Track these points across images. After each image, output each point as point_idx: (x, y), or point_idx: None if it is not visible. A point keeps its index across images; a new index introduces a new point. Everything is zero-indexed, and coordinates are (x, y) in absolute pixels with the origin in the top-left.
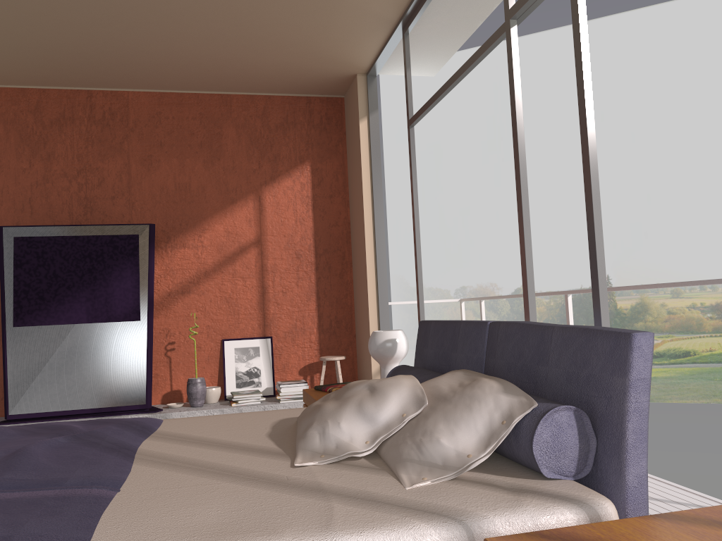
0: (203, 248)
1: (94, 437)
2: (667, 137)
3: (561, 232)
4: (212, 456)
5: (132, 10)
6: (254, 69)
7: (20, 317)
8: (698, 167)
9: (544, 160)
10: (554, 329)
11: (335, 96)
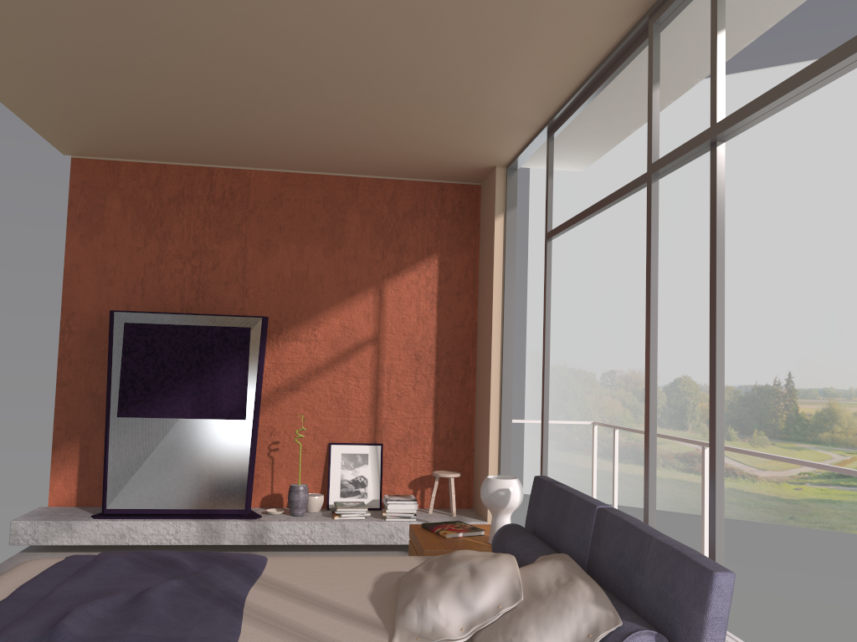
0: (316, 342)
1: (204, 581)
2: None
3: (736, 315)
4: (315, 620)
5: (264, 107)
6: (385, 157)
7: (125, 407)
8: None
9: None
10: (652, 540)
11: (471, 183)
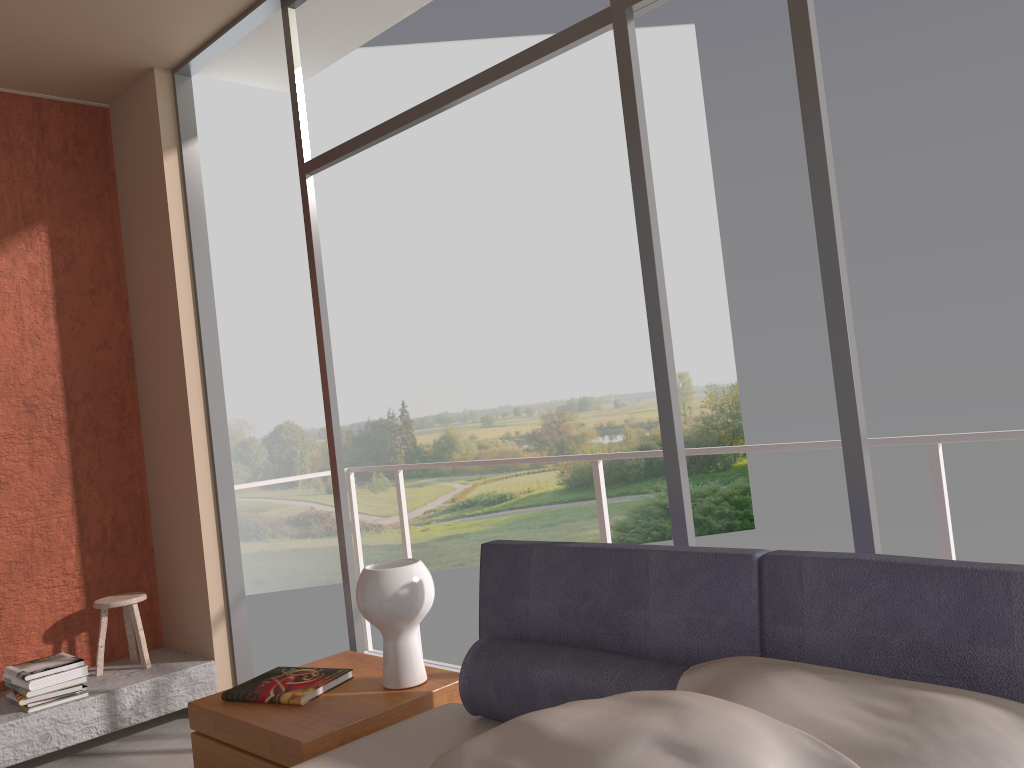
0: None
1: None
2: (469, 218)
3: (339, 342)
4: None
5: None
6: None
7: None
8: (506, 258)
9: None
10: (1013, 577)
11: (91, 103)
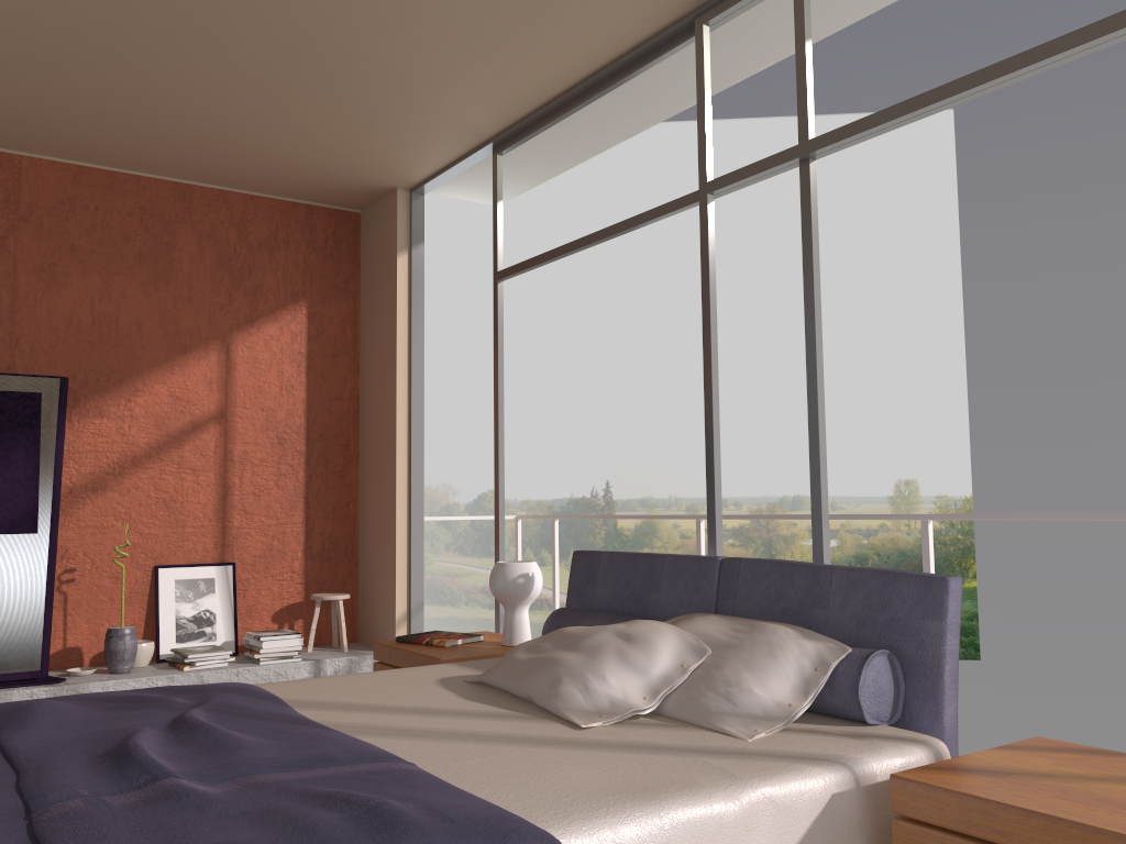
0: (133, 419)
1: (232, 708)
2: (692, 300)
3: (549, 415)
4: (444, 723)
5: (117, 55)
6: (252, 158)
7: None
8: (727, 343)
9: (532, 311)
10: (834, 570)
11: (348, 209)
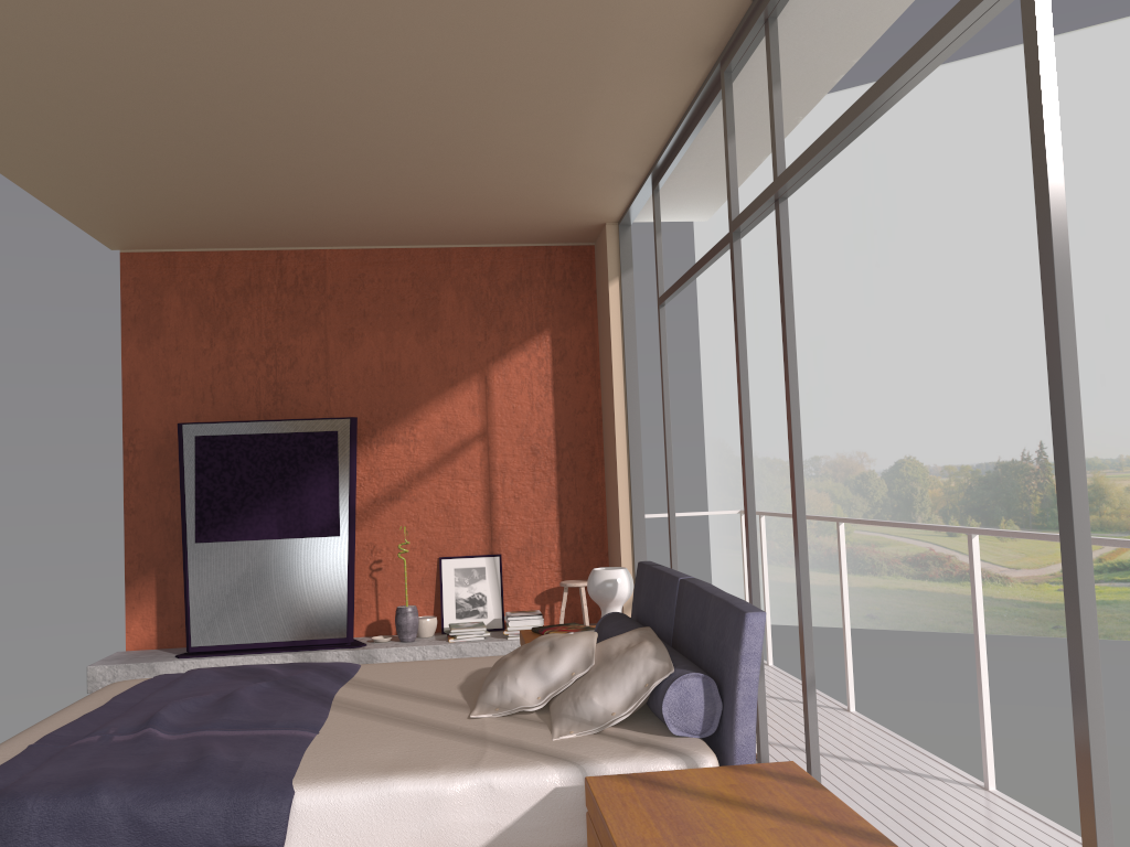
0: (416, 443)
1: (294, 682)
2: None
3: (968, 374)
4: (401, 705)
5: (329, 182)
6: (476, 224)
7: (203, 531)
8: None
9: (941, 265)
10: (711, 597)
11: (582, 243)
